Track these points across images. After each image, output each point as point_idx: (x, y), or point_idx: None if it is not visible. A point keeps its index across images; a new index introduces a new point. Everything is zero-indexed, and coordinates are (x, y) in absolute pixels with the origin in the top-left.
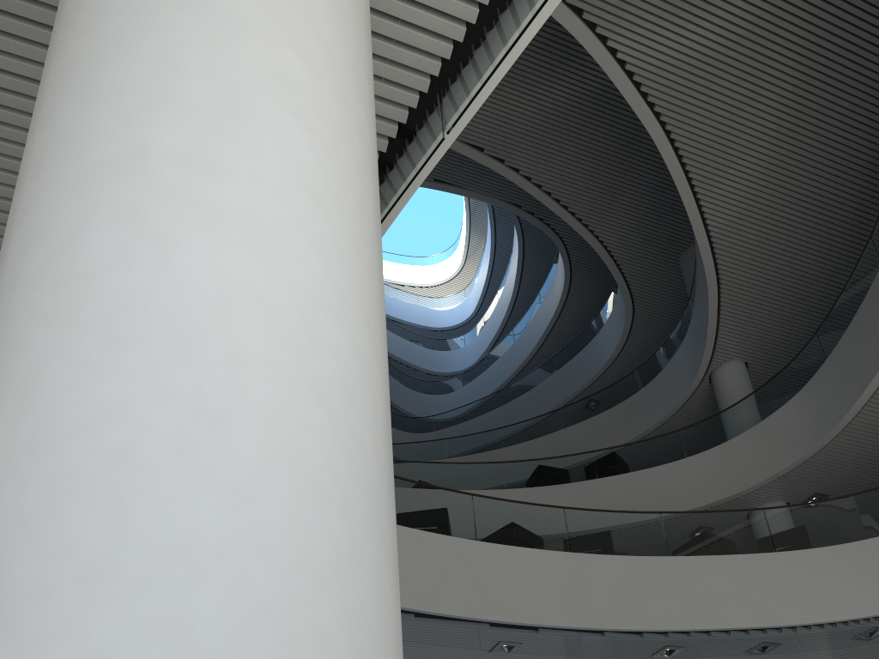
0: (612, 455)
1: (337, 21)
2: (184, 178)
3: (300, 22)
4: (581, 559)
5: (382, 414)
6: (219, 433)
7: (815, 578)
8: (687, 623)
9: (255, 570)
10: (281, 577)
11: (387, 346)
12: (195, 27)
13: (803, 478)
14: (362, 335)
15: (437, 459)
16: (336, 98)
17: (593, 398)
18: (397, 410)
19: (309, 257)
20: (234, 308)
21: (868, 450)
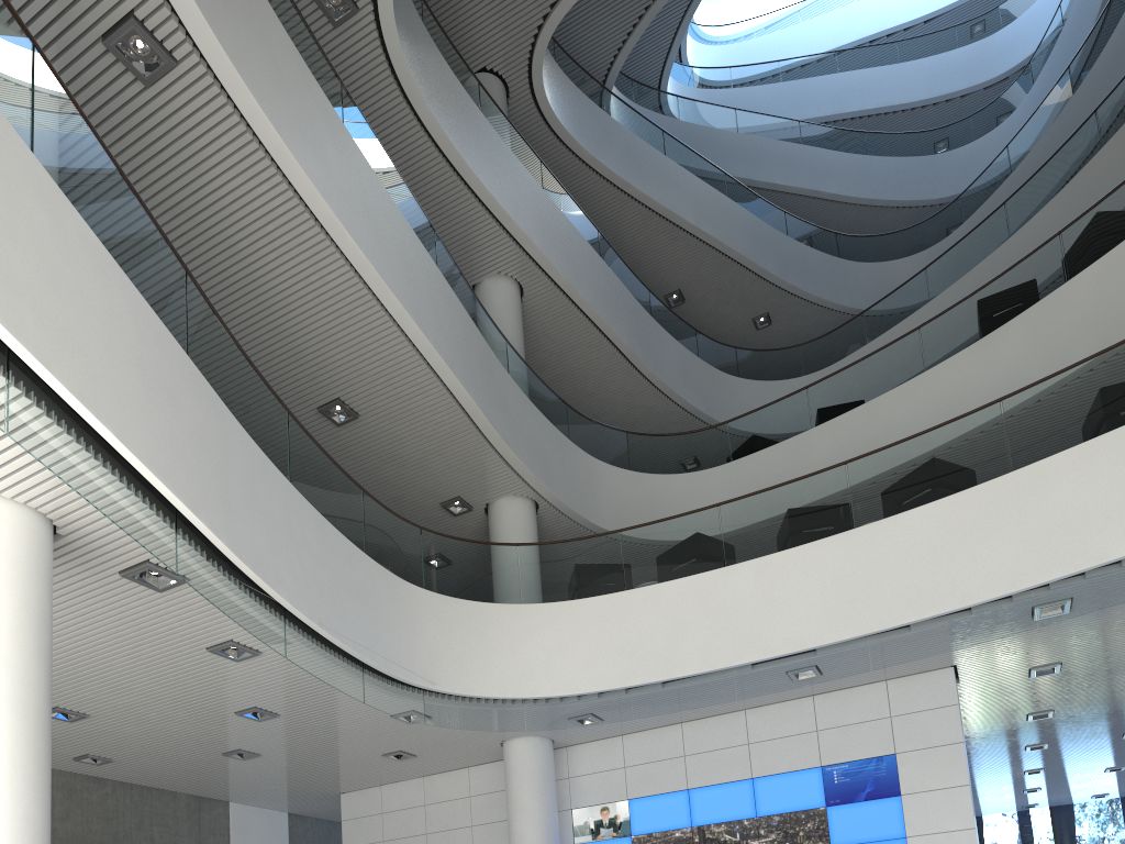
0: (1092, 223)
1: None
2: None
3: None
4: (864, 534)
5: None
6: None
7: None
8: (1026, 578)
9: None
10: None
11: (903, 94)
12: None
13: None
14: None
15: (915, 310)
16: None
17: None
18: (923, 206)
19: None
20: None
21: None
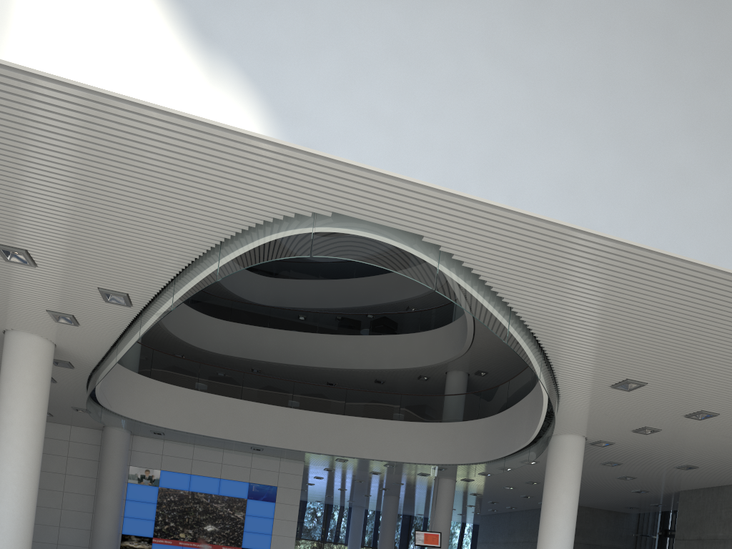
0: (382, 319)
1: (25, 457)
2: (0, 498)
3: (17, 465)
4: (295, 412)
5: (26, 516)
6: (2, 528)
7: (410, 438)
8: (339, 452)
9: (5, 540)
10: (7, 541)
11: None
12: (3, 474)
13: (465, 363)
14: (22, 509)
15: (313, 278)
16: (22, 474)
17: None
18: None
19: (14, 504)
20: (4, 514)
21: (493, 357)
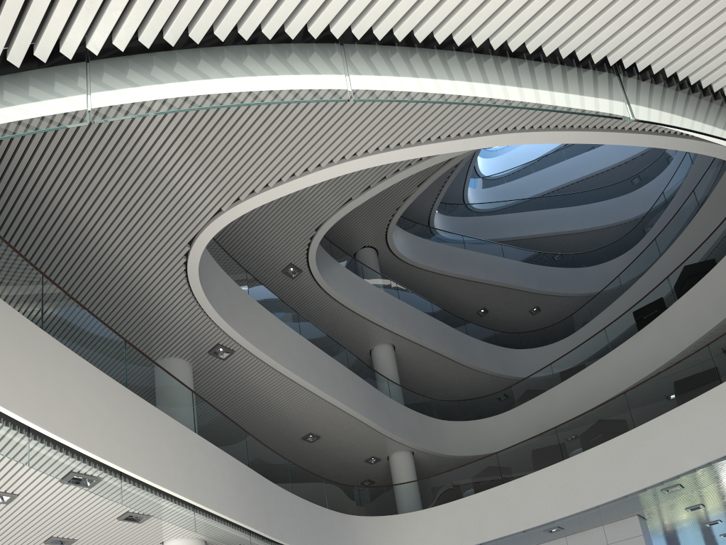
0: (682, 272)
1: None
2: None
3: None
4: (568, 462)
5: None
6: None
7: None
8: (648, 480)
9: None
10: None
11: (605, 162)
12: None
13: None
14: None
15: (616, 298)
16: None
17: (715, 162)
18: (625, 222)
19: None
20: None
21: None
